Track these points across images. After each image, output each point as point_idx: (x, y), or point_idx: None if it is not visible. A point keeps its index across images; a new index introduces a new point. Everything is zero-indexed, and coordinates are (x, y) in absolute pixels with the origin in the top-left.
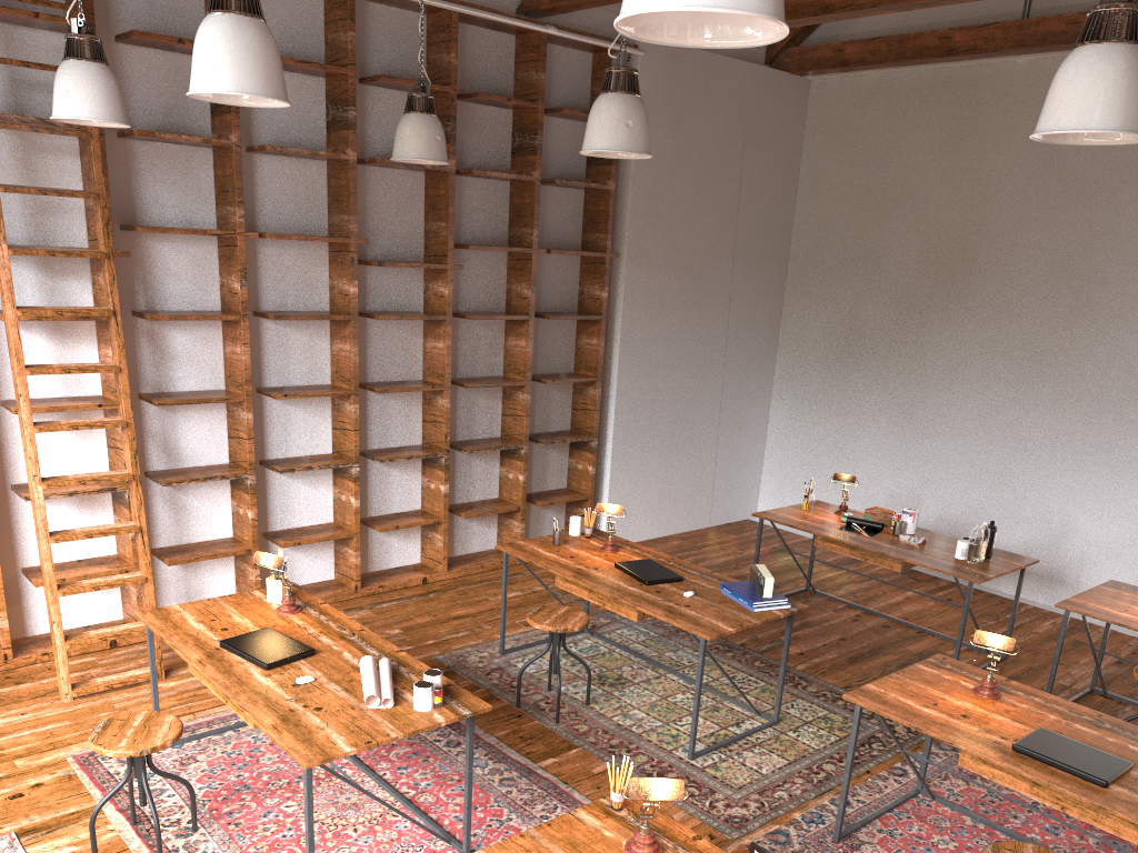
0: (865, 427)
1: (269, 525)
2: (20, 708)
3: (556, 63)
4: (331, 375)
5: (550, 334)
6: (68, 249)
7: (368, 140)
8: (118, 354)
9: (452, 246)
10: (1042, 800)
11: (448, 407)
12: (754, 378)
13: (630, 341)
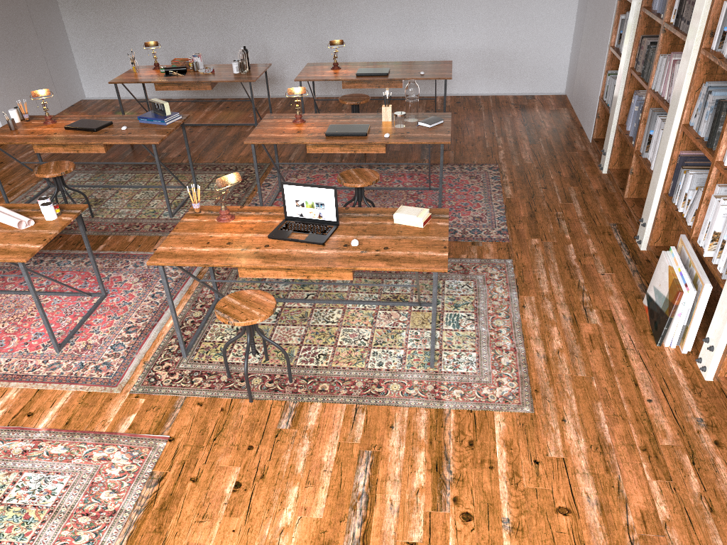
0: (133, 13)
1: None
2: None
3: None
4: None
5: None
6: None
7: None
8: None
9: None
10: (346, 152)
11: None
12: None
13: None
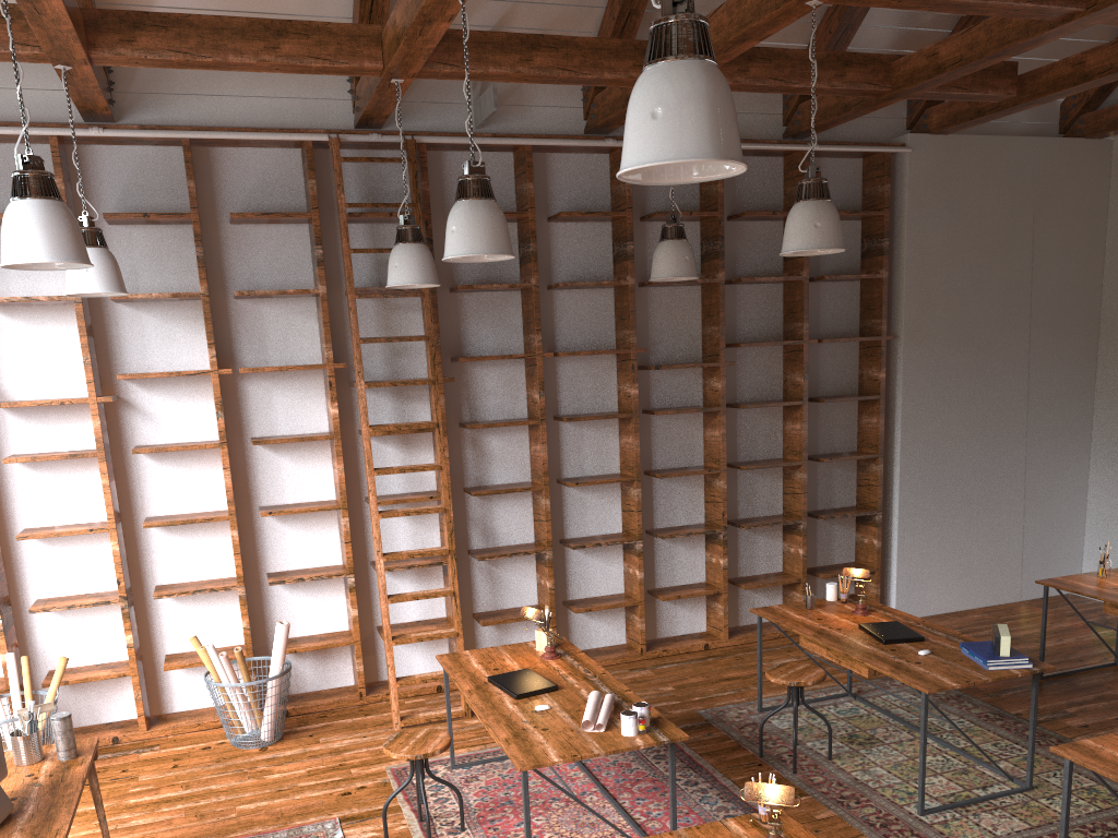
0: None
1: (568, 595)
2: (364, 732)
3: (824, 173)
4: (620, 465)
5: (830, 417)
6: (406, 379)
7: (649, 266)
8: (439, 456)
9: (724, 345)
10: None
11: (724, 487)
12: (1065, 445)
13: (913, 417)
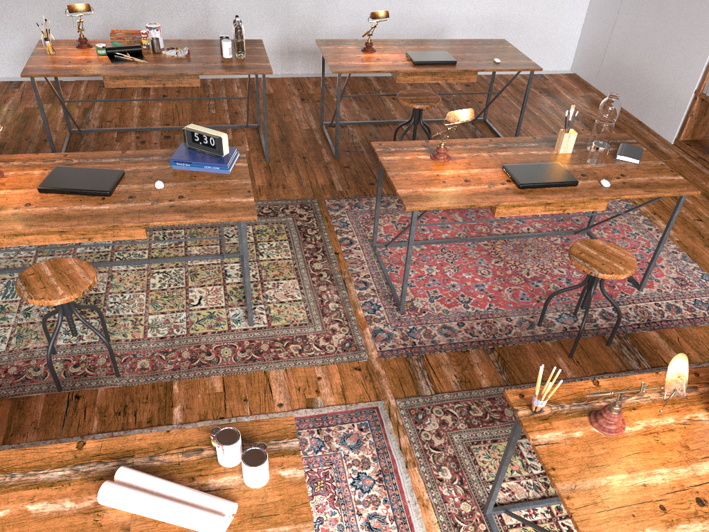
0: None
1: None
2: None
3: None
4: None
5: None
6: None
7: None
8: None
9: None
10: (552, 212)
11: None
12: None
13: None
